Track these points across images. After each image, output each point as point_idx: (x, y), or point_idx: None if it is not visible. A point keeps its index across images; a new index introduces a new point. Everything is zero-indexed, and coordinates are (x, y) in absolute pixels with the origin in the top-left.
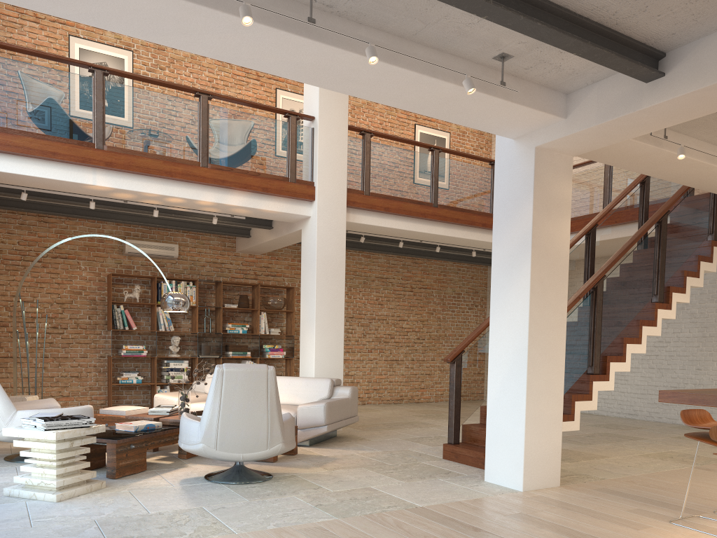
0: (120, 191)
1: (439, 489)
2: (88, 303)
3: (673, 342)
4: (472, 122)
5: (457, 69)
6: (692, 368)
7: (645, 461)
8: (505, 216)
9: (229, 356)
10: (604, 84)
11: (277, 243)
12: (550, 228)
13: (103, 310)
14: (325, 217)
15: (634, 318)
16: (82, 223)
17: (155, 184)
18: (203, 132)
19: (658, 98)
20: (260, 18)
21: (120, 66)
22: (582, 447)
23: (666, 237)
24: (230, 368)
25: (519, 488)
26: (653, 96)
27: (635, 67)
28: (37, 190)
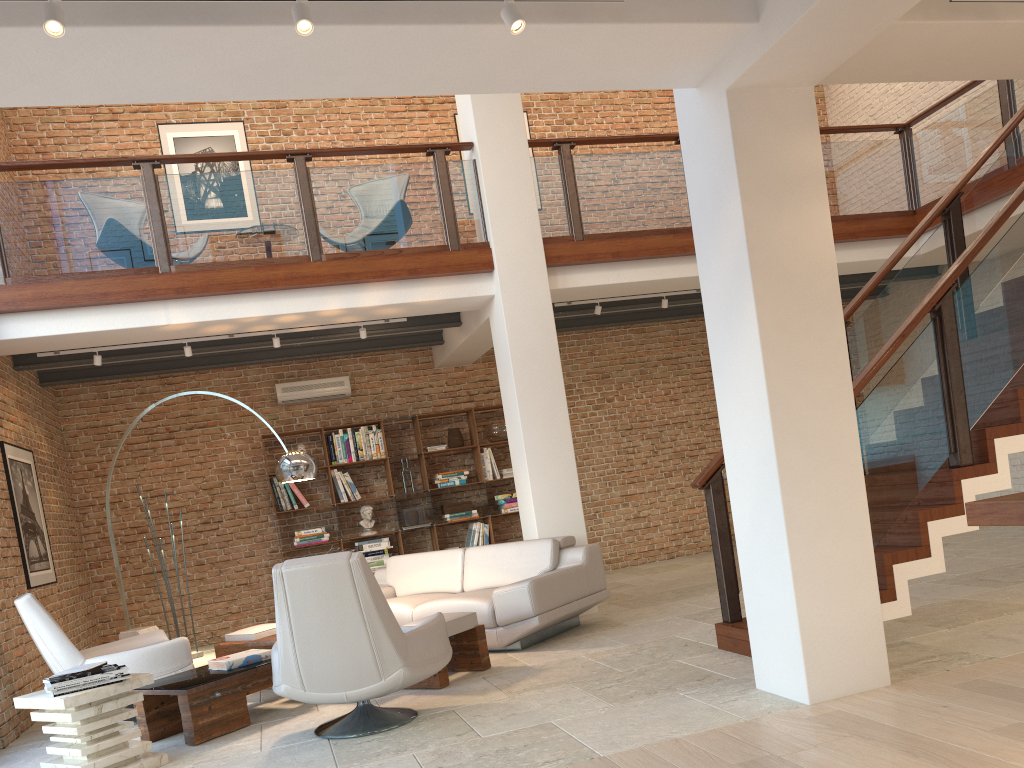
0: (208, 324)
1: (662, 715)
2: (243, 482)
3: None
4: (596, 80)
5: None
6: None
7: None
8: (707, 225)
9: (447, 521)
10: None
11: (477, 344)
12: (786, 227)
13: (264, 488)
14: (515, 291)
15: None
16: (217, 375)
17: (253, 303)
18: (306, 210)
19: None
20: (109, 17)
21: (230, 147)
22: (997, 591)
23: None
24: (292, 566)
25: (803, 699)
26: None
27: None
28: (112, 348)
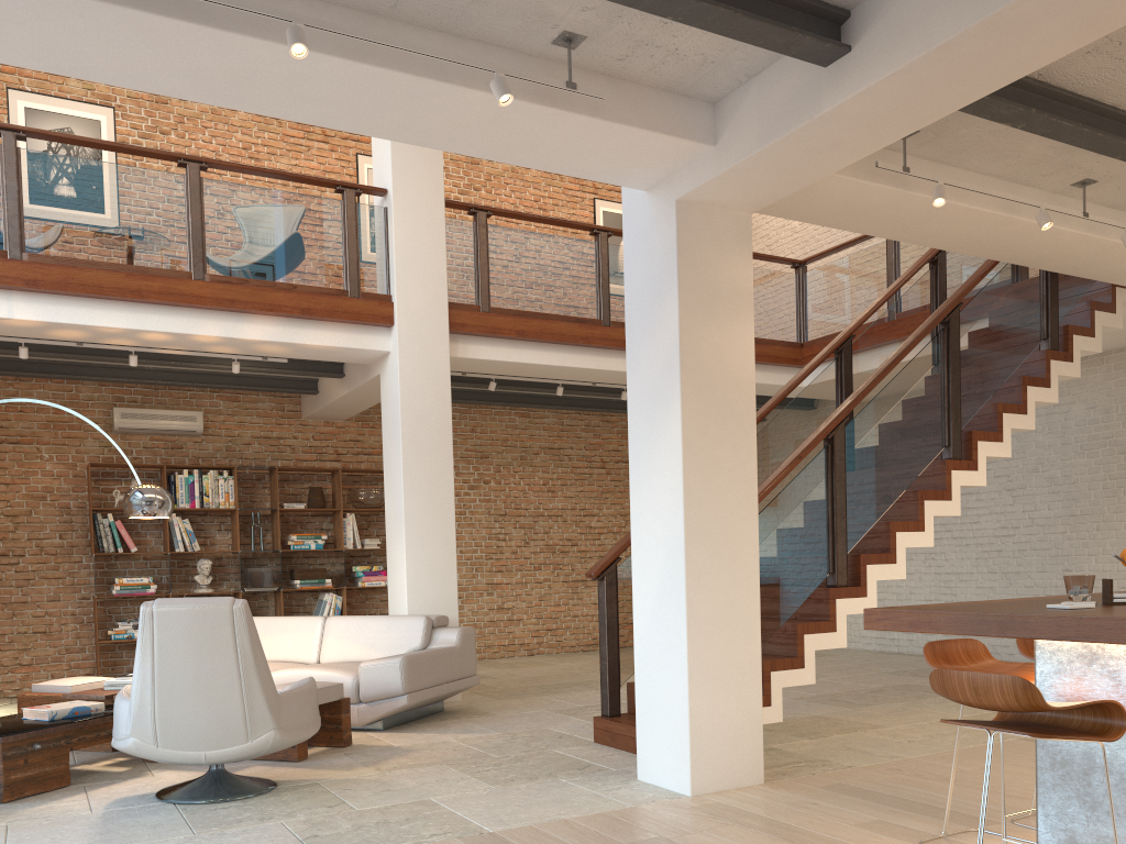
0: (58, 327)
1: (547, 798)
2: (58, 513)
3: (1025, 527)
4: (557, 163)
5: (476, 62)
6: (1056, 568)
7: (943, 732)
8: (641, 322)
9: (296, 588)
10: (766, 78)
11: (357, 400)
12: (715, 337)
13: (83, 523)
14: (413, 351)
15: (916, 488)
16: (42, 386)
17: (117, 312)
18: (194, 223)
19: (844, 91)
20: None
21: (94, 133)
22: (850, 711)
23: (961, 347)
24: (165, 606)
25: (685, 791)
26: (837, 88)
27: (791, 37)
28: None
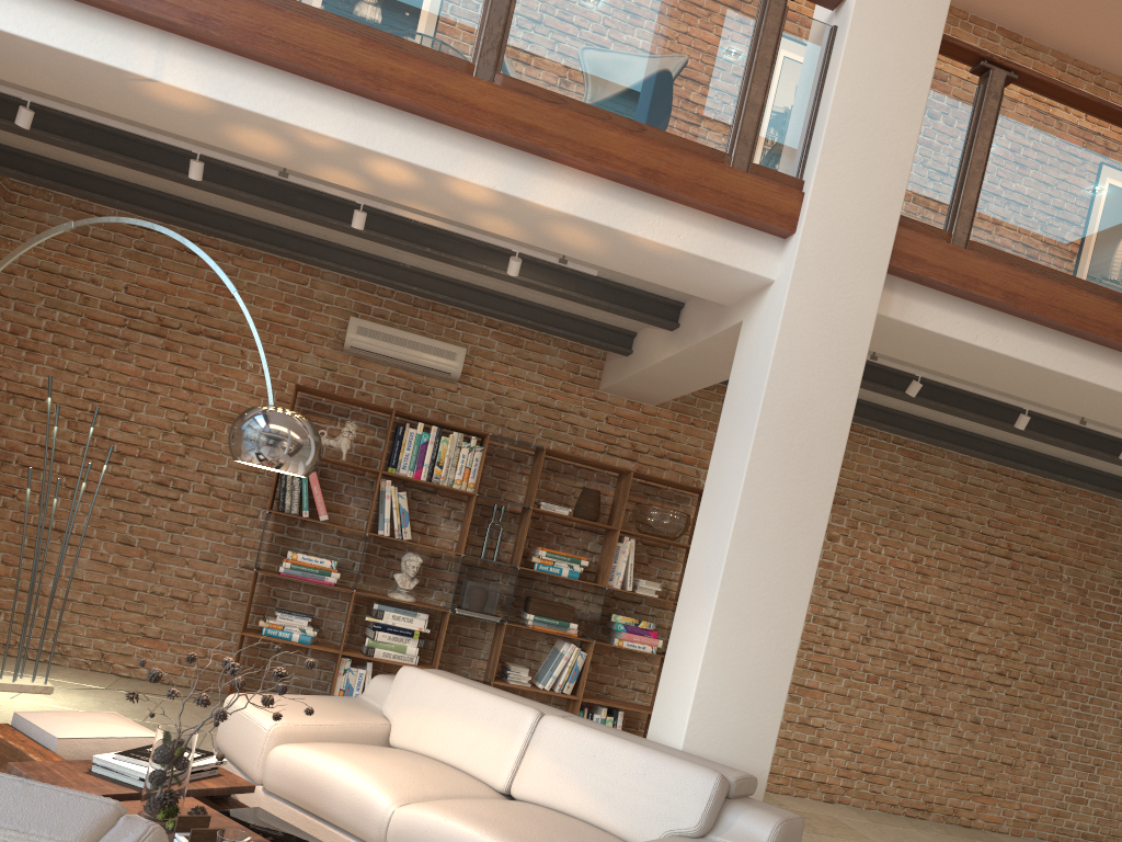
0: (236, 118)
1: None
2: None
3: None
4: None
5: None
6: None
7: None
8: None
9: (527, 625)
10: None
11: (686, 371)
12: None
13: None
14: (817, 286)
15: None
16: (269, 269)
17: (333, 109)
18: None
19: None
20: None
21: None
22: None
23: None
24: None
25: None
26: None
27: None
28: (59, 108)
